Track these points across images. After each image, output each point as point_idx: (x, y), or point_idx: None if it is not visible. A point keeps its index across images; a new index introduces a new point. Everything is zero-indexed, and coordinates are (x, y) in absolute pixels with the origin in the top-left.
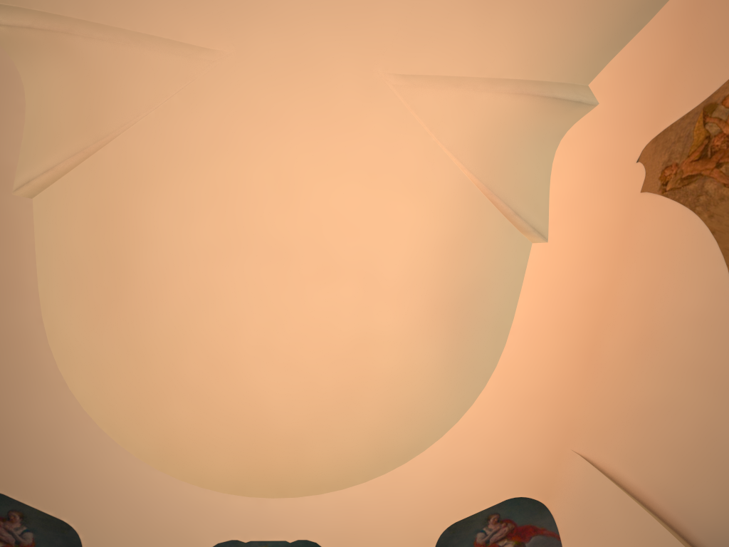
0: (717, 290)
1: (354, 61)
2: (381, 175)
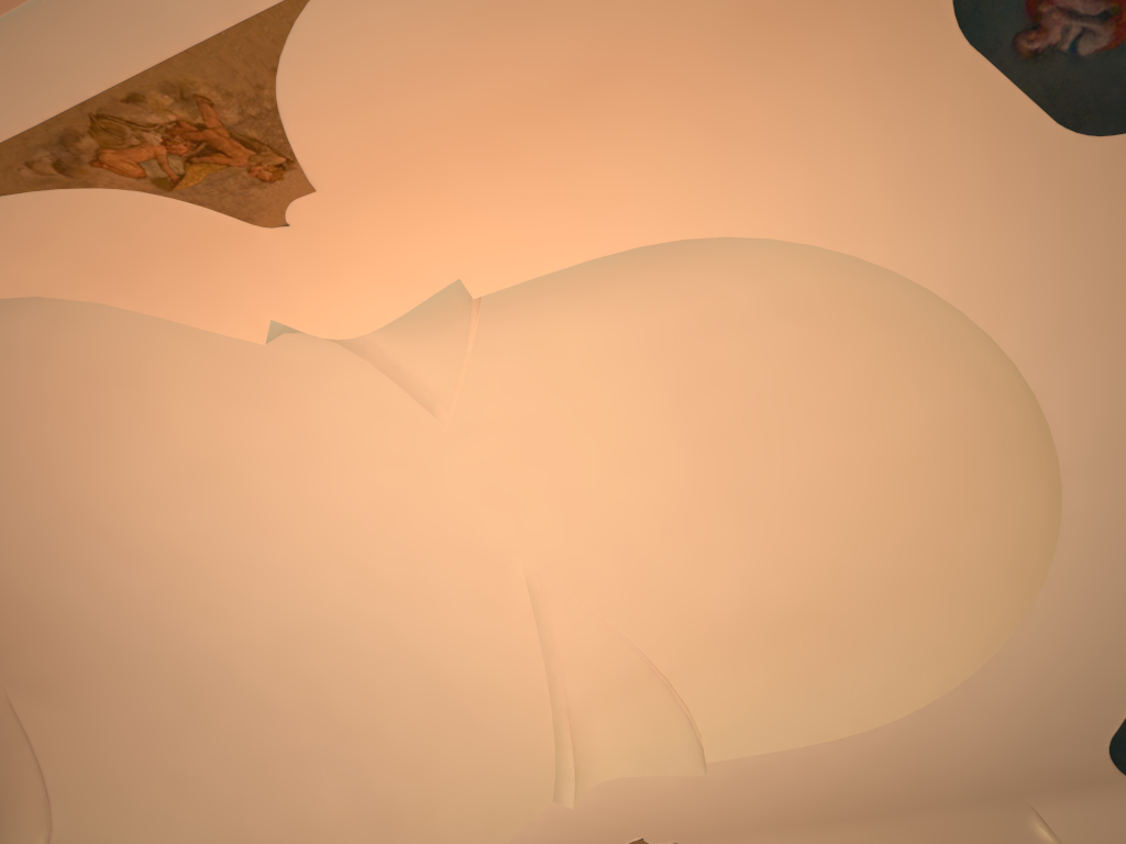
0: (336, 5)
1: (454, 452)
2: (550, 379)
